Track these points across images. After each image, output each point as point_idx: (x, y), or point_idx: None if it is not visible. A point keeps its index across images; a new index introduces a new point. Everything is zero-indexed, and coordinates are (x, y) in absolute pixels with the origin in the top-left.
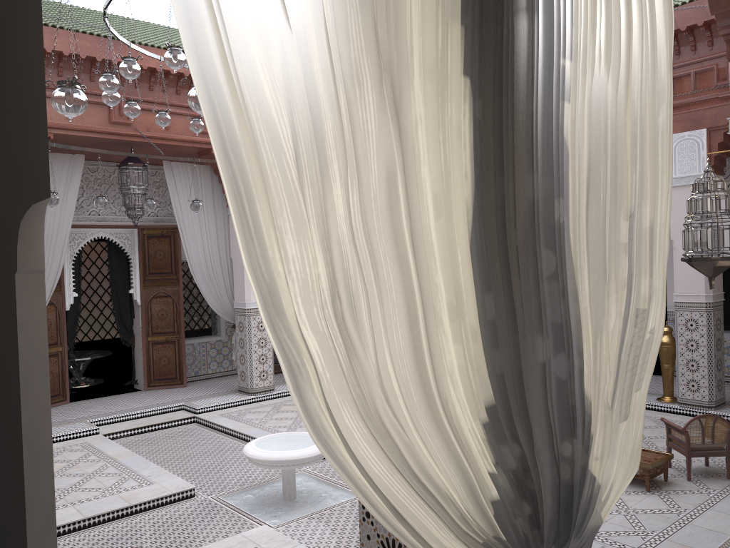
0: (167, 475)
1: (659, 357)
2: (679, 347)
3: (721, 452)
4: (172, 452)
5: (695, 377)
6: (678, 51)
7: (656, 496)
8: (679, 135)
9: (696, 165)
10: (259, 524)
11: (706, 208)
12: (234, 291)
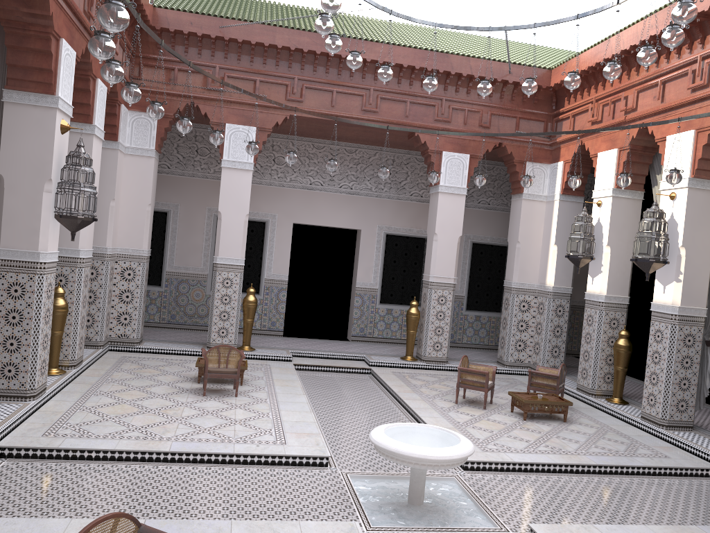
0: (283, 525)
1: (409, 325)
2: (431, 317)
3: (563, 389)
4: (125, 504)
5: (440, 339)
6: (459, 90)
7: (576, 424)
8: (451, 154)
9: (460, 179)
10: (486, 531)
11: (663, 229)
12: (1, 231)
